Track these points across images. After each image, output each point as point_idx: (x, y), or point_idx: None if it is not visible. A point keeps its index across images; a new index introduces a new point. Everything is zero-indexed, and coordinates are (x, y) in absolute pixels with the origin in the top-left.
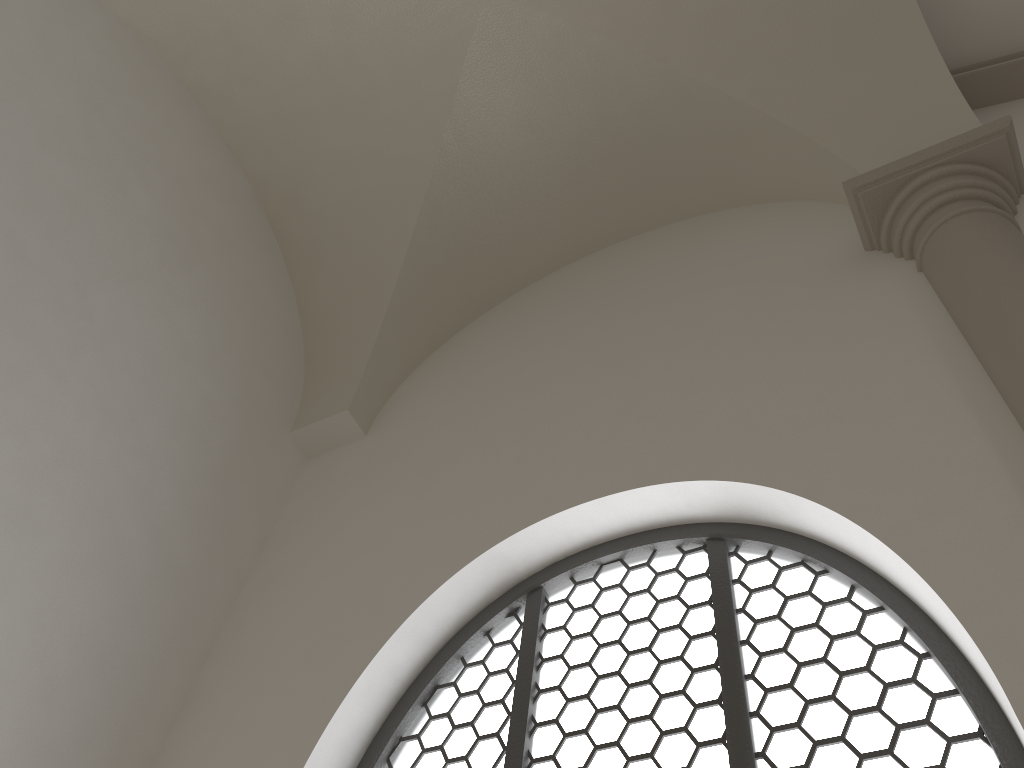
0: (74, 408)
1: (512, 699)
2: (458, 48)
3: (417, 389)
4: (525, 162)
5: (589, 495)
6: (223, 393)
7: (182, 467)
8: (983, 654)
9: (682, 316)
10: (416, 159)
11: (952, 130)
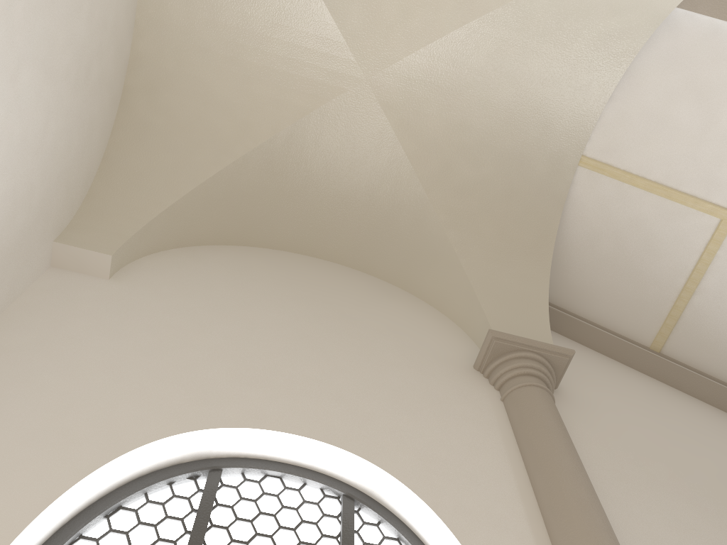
0: None
1: (182, 544)
2: (327, 94)
3: (159, 269)
4: (311, 180)
5: (289, 429)
6: (40, 190)
7: None
8: None
9: (363, 339)
10: (254, 130)
11: (539, 334)
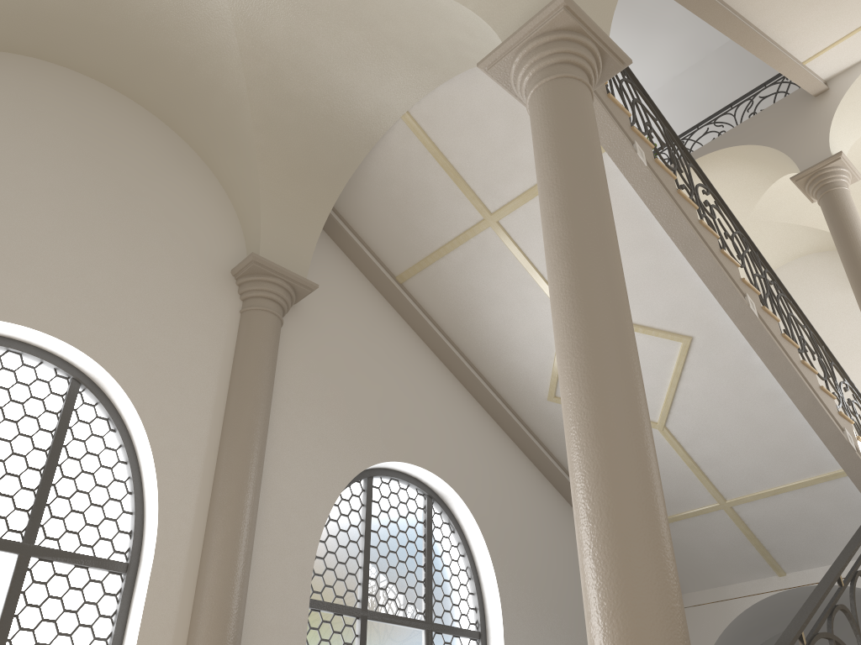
0: None
1: None
2: None
3: None
4: (130, 25)
5: (36, 325)
6: None
7: None
8: (158, 523)
9: (135, 224)
10: None
11: (301, 255)
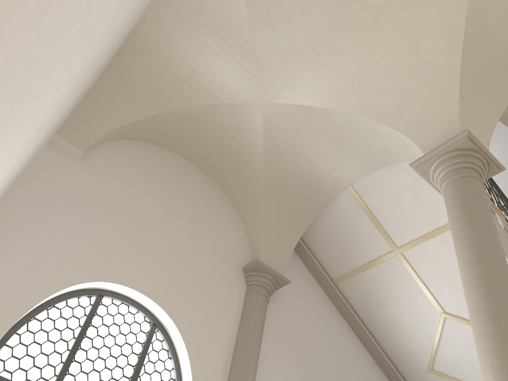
0: (36, 142)
1: (76, 331)
2: (236, 99)
3: (106, 157)
4: (208, 131)
5: (140, 289)
6: (59, 123)
7: (31, 157)
8: None
9: (195, 236)
10: (187, 99)
11: (281, 262)
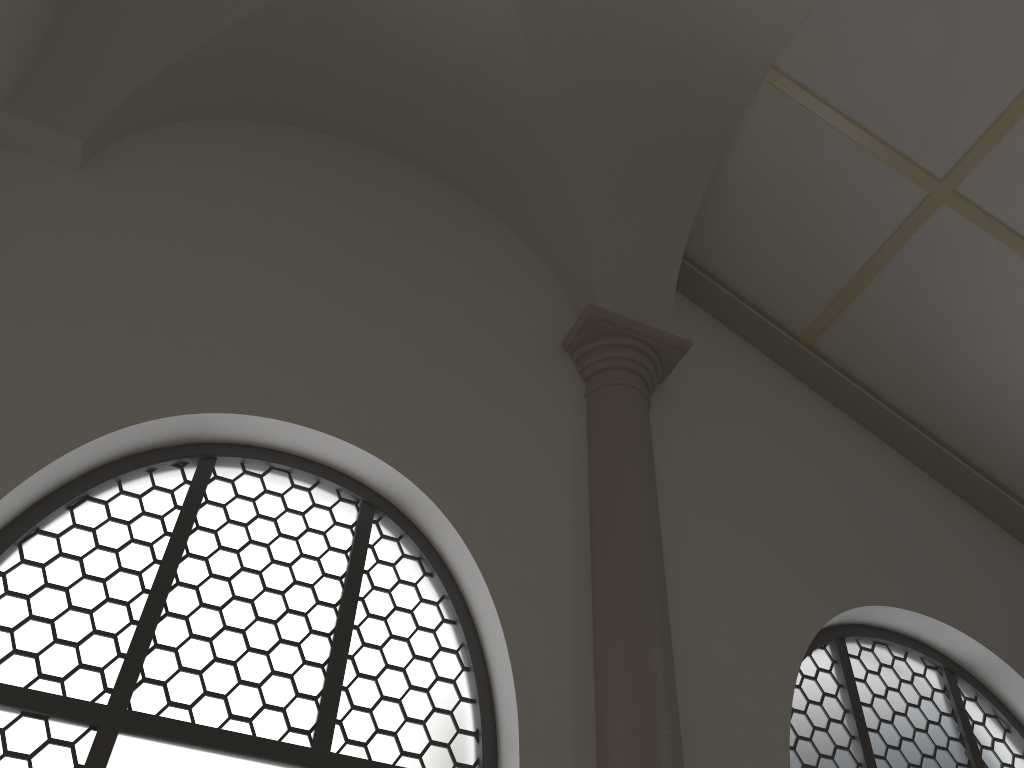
0: None
1: (160, 547)
2: None
3: (152, 158)
4: (382, 43)
5: (303, 419)
6: None
7: None
8: (517, 706)
9: (422, 293)
10: None
11: (656, 310)
